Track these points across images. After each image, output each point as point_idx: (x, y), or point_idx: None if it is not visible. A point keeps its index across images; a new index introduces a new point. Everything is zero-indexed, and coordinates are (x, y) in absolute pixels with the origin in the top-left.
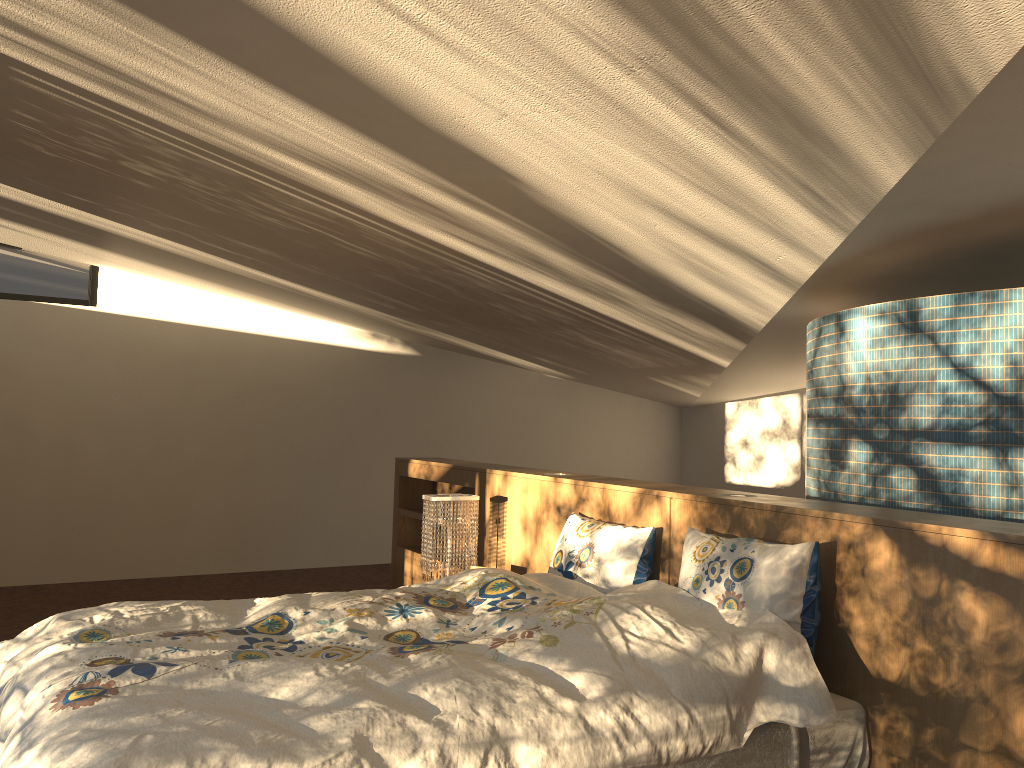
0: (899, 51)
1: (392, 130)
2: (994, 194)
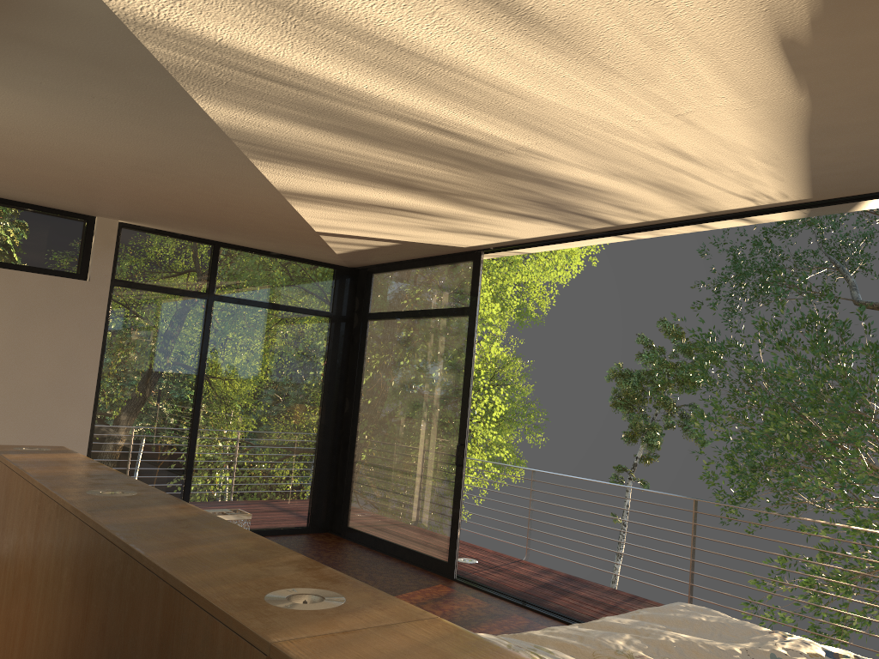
0: (329, 167)
1: (875, 88)
2: (9, 55)
